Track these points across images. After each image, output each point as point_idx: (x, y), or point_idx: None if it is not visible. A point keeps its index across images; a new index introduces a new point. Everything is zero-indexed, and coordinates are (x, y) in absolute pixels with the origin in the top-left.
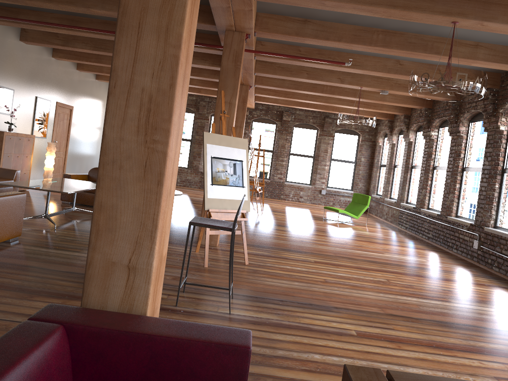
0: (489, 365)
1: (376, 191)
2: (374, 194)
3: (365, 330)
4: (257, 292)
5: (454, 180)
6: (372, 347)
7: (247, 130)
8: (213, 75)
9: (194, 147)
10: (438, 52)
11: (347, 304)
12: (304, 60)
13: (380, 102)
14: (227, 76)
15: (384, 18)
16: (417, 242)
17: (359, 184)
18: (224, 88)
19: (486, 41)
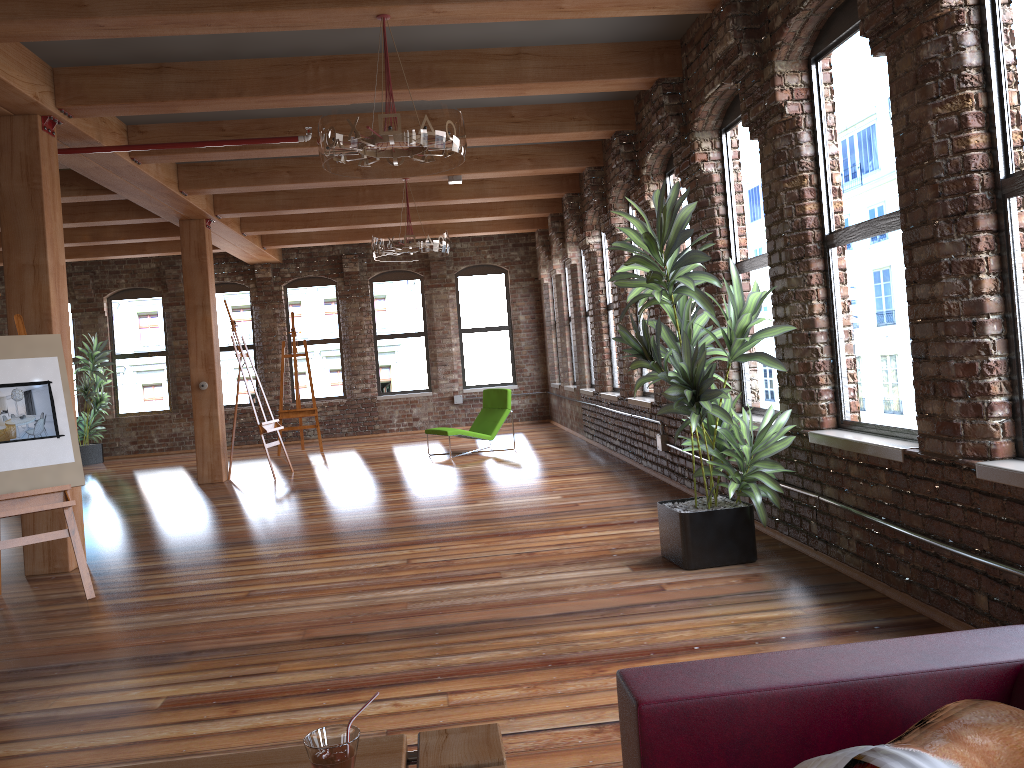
0: (412, 705)
1: (557, 375)
2: (556, 382)
3: (197, 690)
4: (29, 660)
5: (626, 324)
6: (163, 727)
7: (278, 308)
8: (123, 212)
9: (175, 364)
10: (445, 81)
11: (231, 638)
12: (236, 146)
13: (480, 201)
14: (18, 211)
15: (300, 33)
16: (591, 461)
17: (527, 369)
18: (16, 236)
19: (531, 42)
